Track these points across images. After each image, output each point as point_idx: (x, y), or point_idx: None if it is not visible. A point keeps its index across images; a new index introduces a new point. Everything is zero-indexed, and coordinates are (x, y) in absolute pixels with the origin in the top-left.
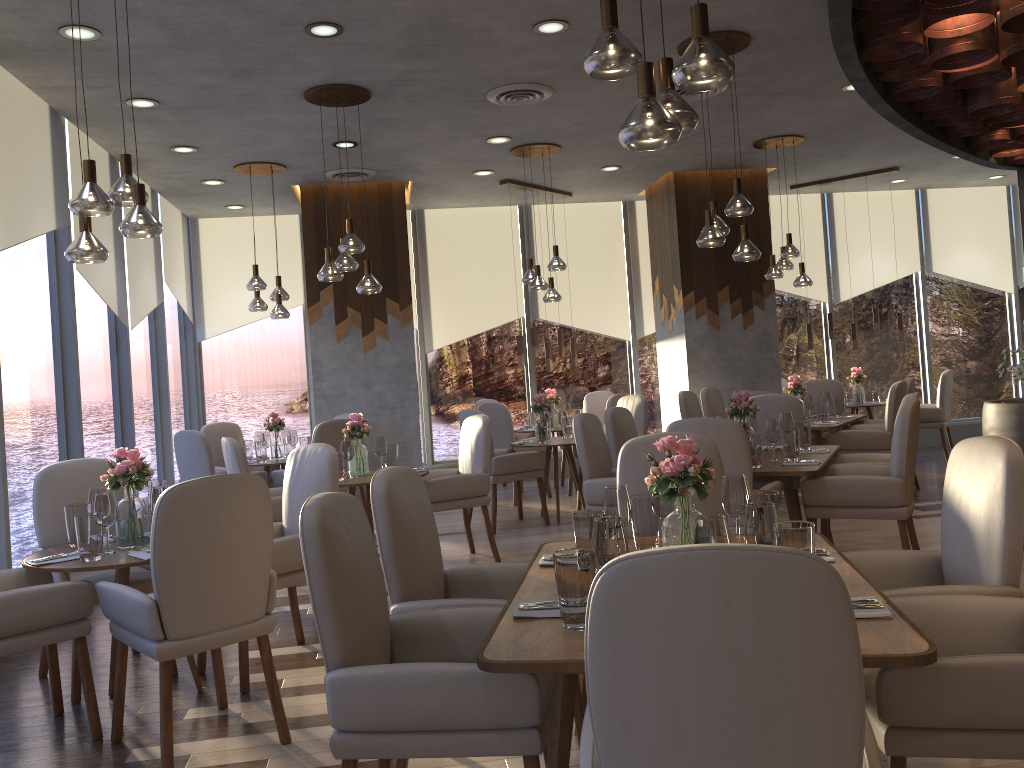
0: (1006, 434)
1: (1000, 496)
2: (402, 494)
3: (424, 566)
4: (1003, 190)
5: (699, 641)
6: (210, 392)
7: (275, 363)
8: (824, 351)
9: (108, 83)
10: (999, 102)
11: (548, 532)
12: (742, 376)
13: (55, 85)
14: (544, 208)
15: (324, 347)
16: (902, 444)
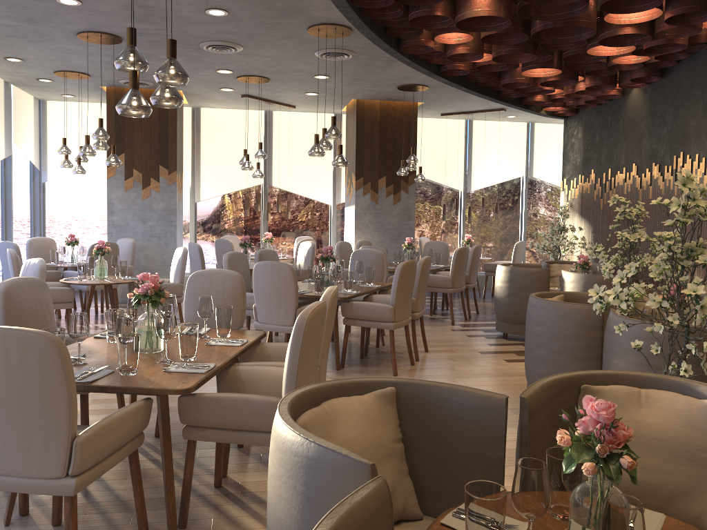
0: (503, 284)
1: None
2: (19, 292)
3: None
4: None
5: None
6: (49, 216)
7: (94, 200)
8: (458, 222)
9: None
10: (515, 81)
11: None
12: (389, 234)
13: None
14: (281, 114)
15: (116, 194)
16: (394, 286)
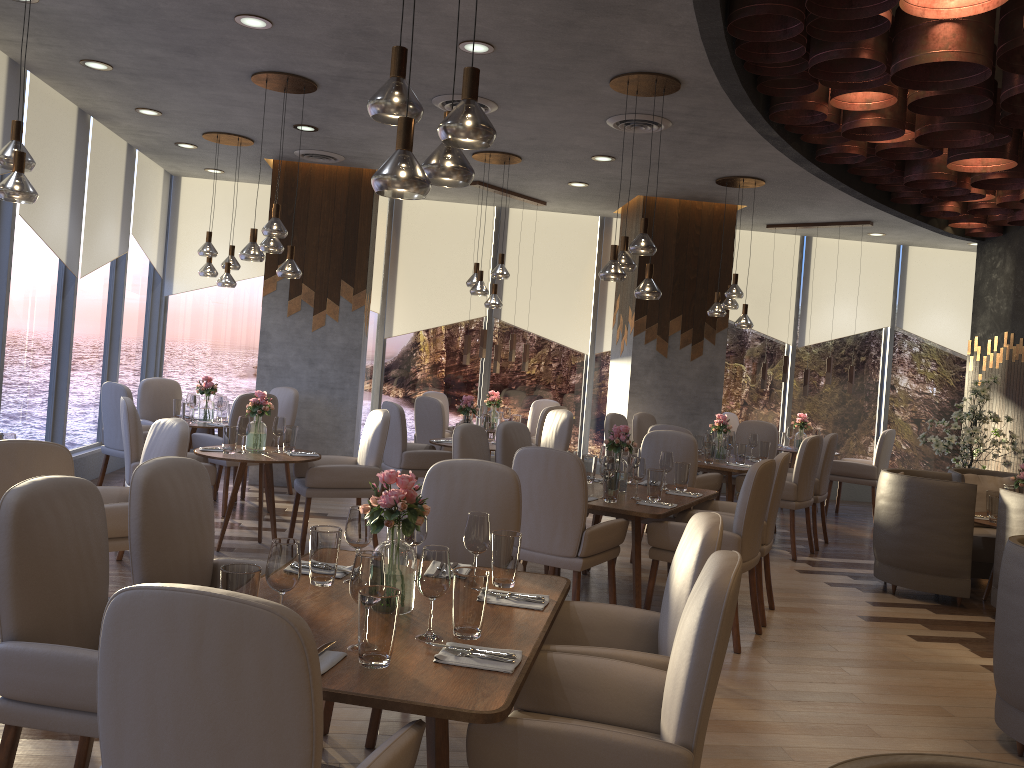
0: (893, 504)
1: (690, 573)
2: (167, 485)
3: (177, 555)
4: None
5: (176, 672)
6: (170, 346)
7: (237, 327)
8: (781, 392)
9: (58, 43)
10: (931, 177)
11: None
12: (682, 406)
13: (8, 38)
14: (521, 212)
15: (274, 319)
16: (744, 501)
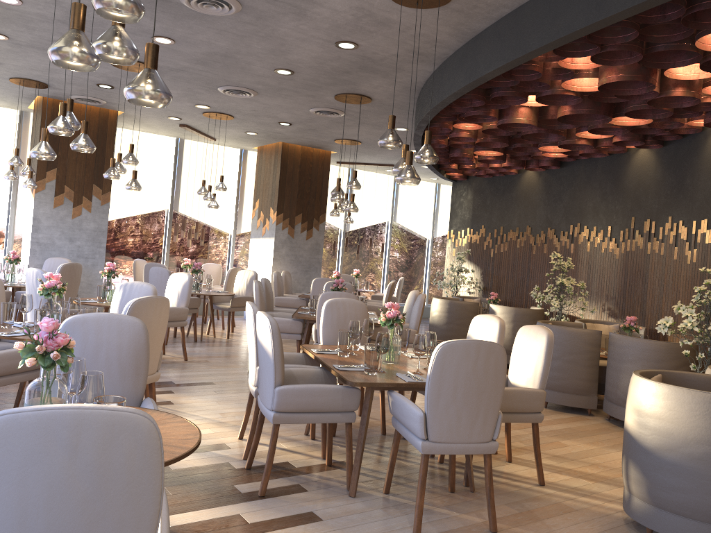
0: (442, 314)
1: (496, 337)
2: None
3: None
4: (434, 185)
5: (467, 368)
6: None
7: None
8: (337, 257)
9: None
10: (464, 155)
11: (200, 346)
12: (301, 266)
13: None
14: (192, 143)
15: (44, 210)
16: (419, 314)
